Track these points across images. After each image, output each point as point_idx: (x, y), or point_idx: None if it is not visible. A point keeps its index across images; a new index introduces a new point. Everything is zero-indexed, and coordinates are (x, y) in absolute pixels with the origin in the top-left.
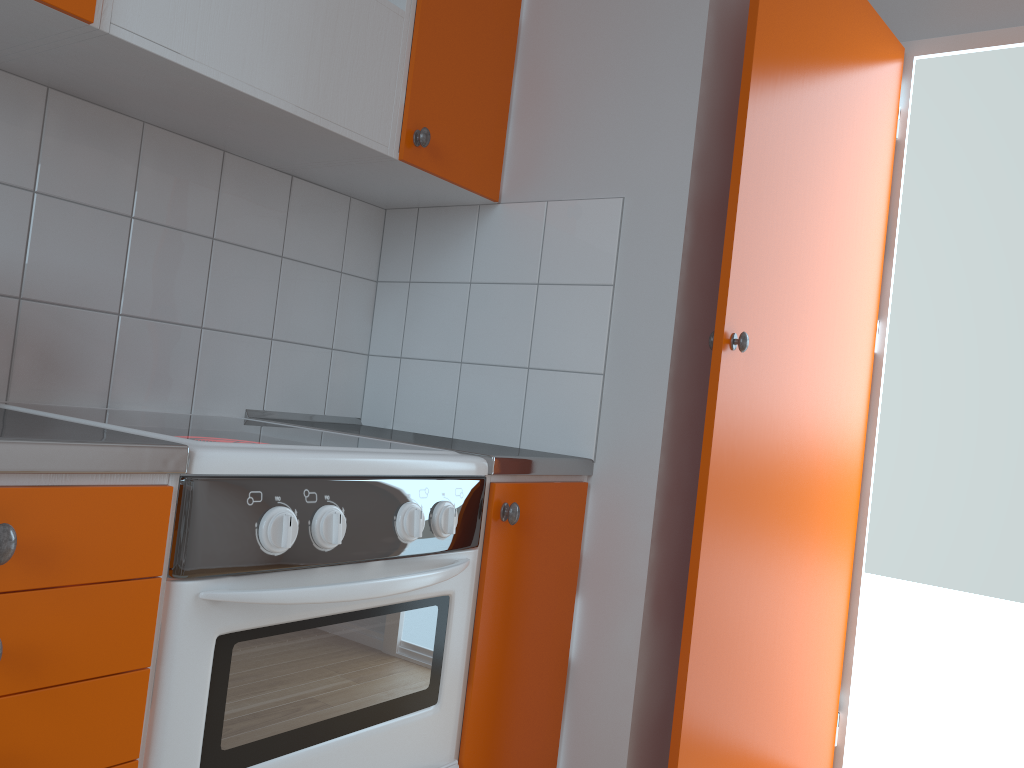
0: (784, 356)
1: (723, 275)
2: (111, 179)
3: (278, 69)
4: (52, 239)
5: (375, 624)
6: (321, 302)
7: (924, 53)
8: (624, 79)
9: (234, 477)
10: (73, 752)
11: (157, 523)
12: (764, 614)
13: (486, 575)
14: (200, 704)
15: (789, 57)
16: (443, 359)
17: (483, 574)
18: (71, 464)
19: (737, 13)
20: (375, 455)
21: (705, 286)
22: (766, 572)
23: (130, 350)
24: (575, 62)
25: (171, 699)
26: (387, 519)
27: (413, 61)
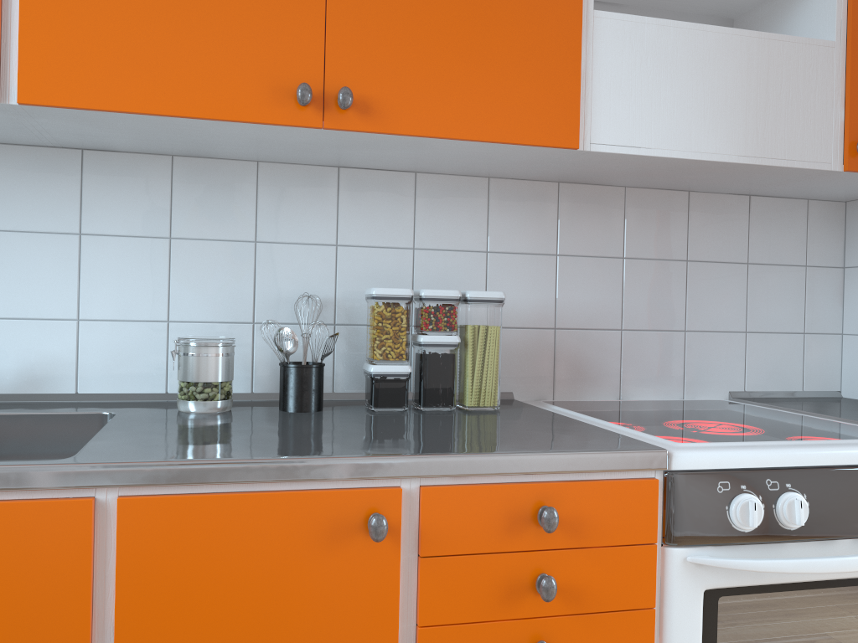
0: None
1: None
2: (606, 234)
3: (719, 132)
4: (571, 285)
5: (850, 593)
6: (788, 295)
7: None
8: None
9: (705, 471)
10: None
11: (649, 505)
12: None
13: None
14: (695, 640)
15: None
16: None
17: None
18: (587, 466)
19: None
20: (833, 448)
21: None
22: None
23: (632, 355)
24: None
25: (673, 633)
26: (850, 503)
27: (848, 81)
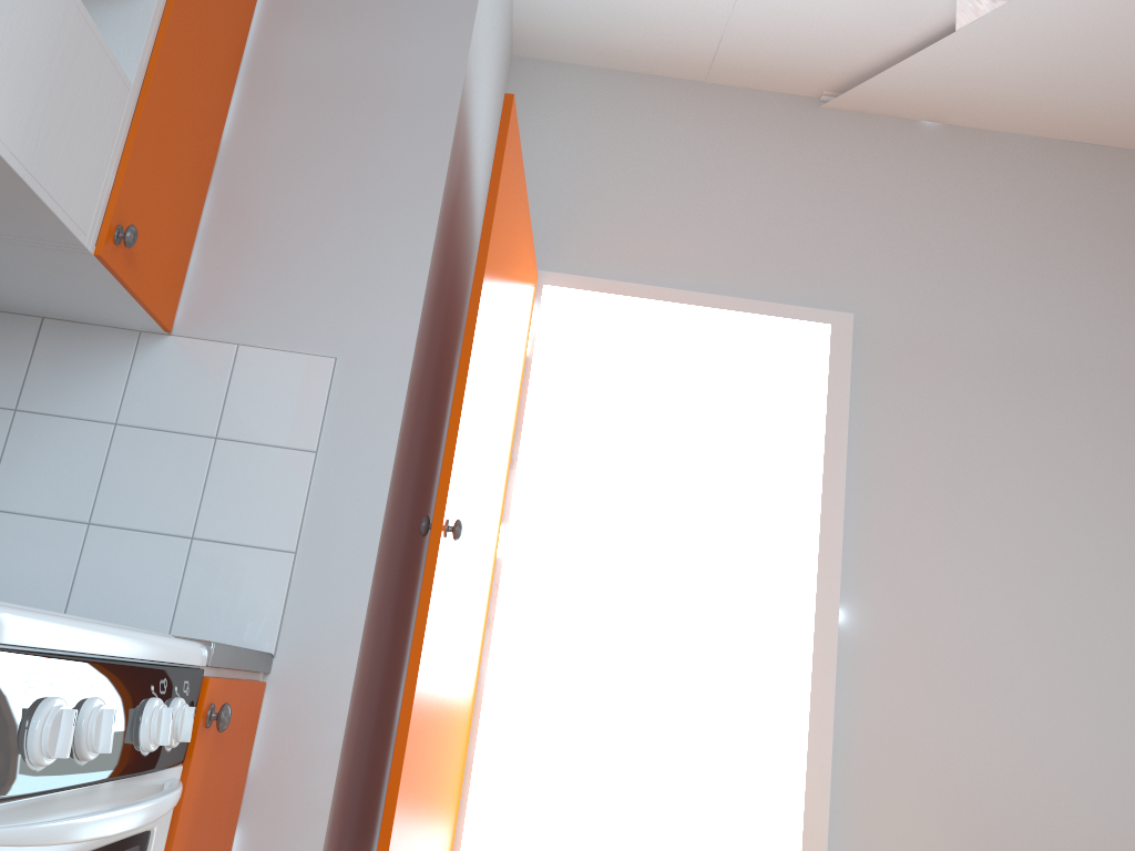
0: (464, 549)
1: (447, 458)
2: None
3: (4, 100)
4: None
5: None
6: None
7: (552, 284)
8: (346, 234)
9: (14, 649)
10: None
11: None
12: (422, 834)
13: (183, 801)
14: None
15: (500, 258)
16: (60, 517)
17: (180, 800)
18: None
19: (452, 203)
20: (130, 631)
21: (403, 467)
22: (429, 785)
23: None
24: (288, 201)
25: None
26: (135, 720)
27: (131, 144)
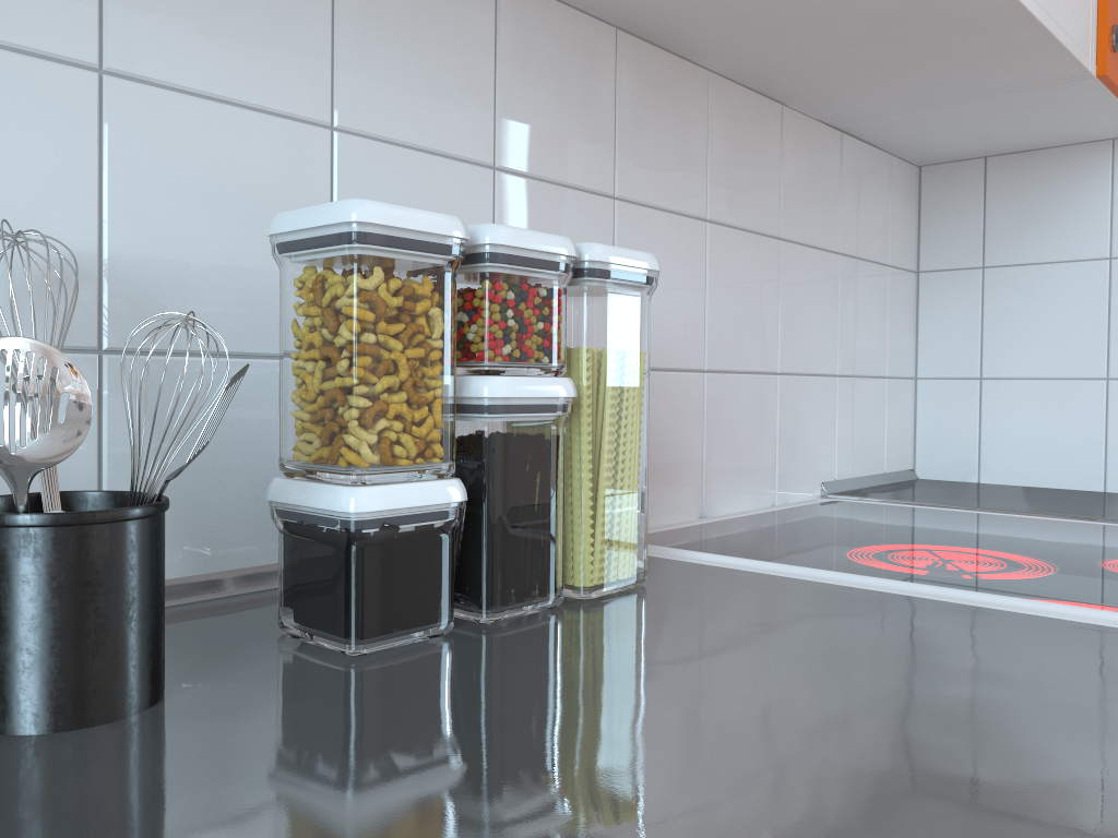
0: None
1: None
2: (684, 165)
3: None
4: None
5: None
6: (874, 312)
7: None
8: None
9: None
10: None
11: None
12: None
13: None
14: None
15: None
16: (1069, 376)
17: None
18: None
19: None
20: None
21: None
22: None
23: (717, 423)
24: None
25: None
26: None
27: None
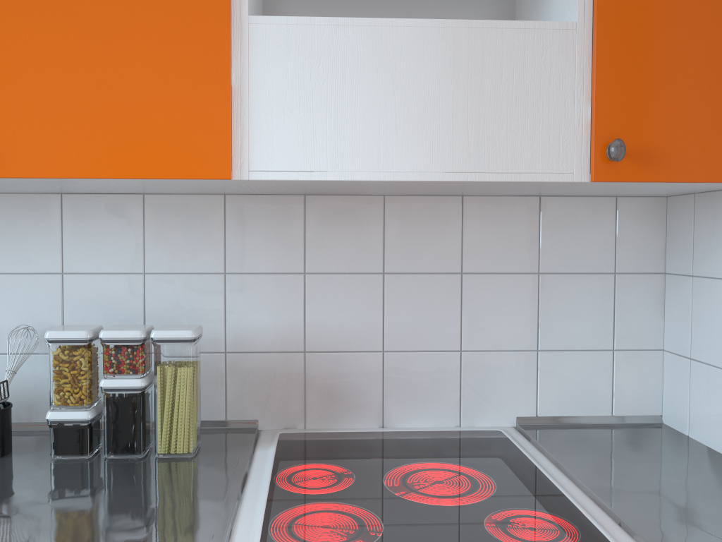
0: None
1: None
2: (362, 248)
3: (417, 145)
4: (322, 304)
5: None
6: (592, 307)
7: None
8: None
9: None
10: None
11: None
12: None
13: None
14: None
15: None
16: None
17: None
18: None
19: None
20: None
21: None
22: None
23: (396, 378)
24: None
25: None
26: None
27: (594, 70)
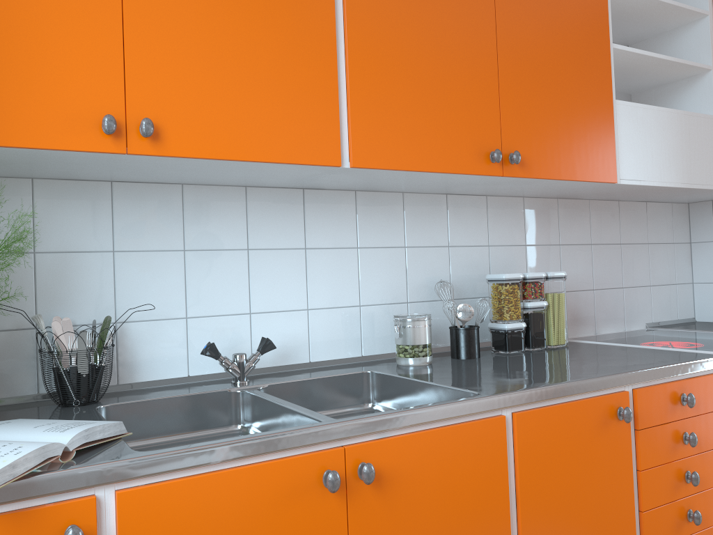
0: None
1: None
2: (582, 230)
3: (672, 169)
4: (568, 263)
5: None
6: (667, 261)
7: None
8: None
9: None
10: (712, 477)
11: None
12: None
13: None
14: None
15: None
16: None
17: None
18: (696, 368)
19: None
20: None
21: None
22: None
23: (599, 305)
24: None
25: None
26: None
27: None
